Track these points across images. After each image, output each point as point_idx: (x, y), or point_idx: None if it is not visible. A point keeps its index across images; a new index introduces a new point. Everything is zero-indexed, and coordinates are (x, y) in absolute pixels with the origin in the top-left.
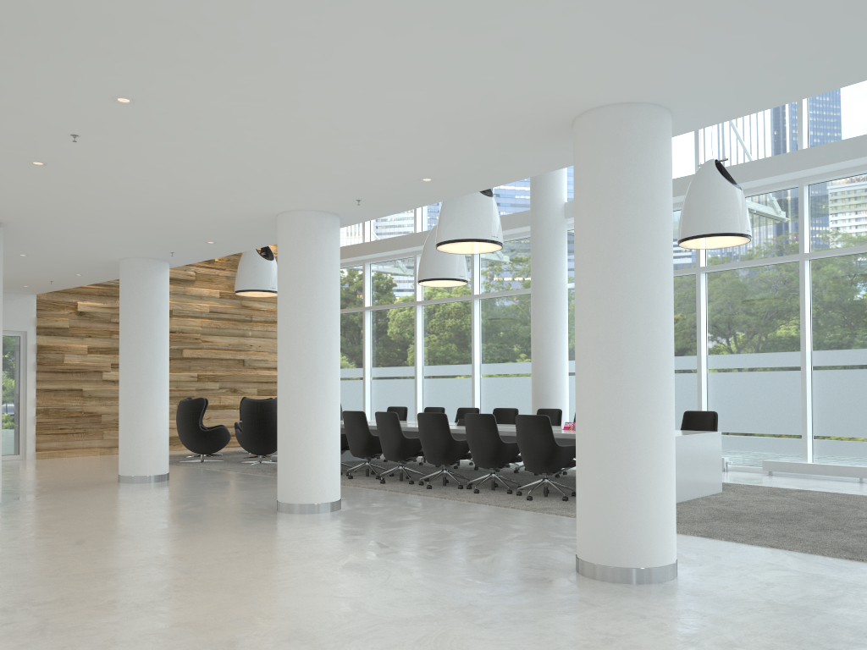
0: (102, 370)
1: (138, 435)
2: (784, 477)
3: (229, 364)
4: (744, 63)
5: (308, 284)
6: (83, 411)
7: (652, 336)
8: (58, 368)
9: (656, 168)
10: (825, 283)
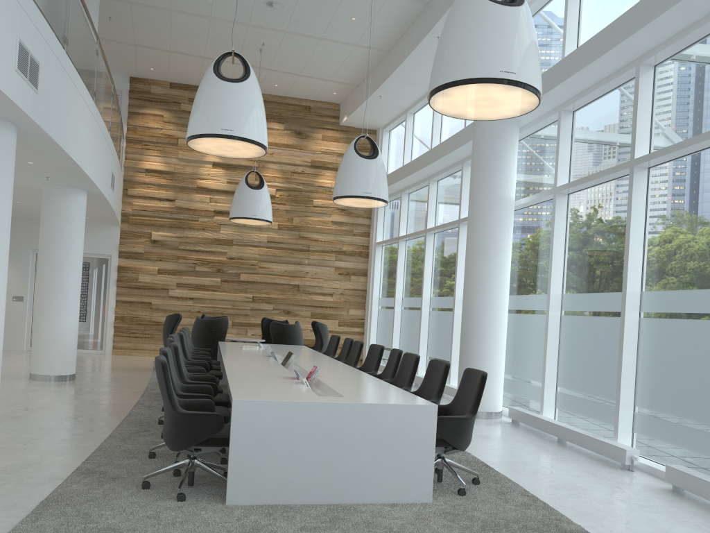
0: (168, 288)
1: (37, 339)
2: (678, 501)
3: (284, 288)
4: None
5: None
6: (151, 320)
7: None
8: (133, 285)
9: None
10: None
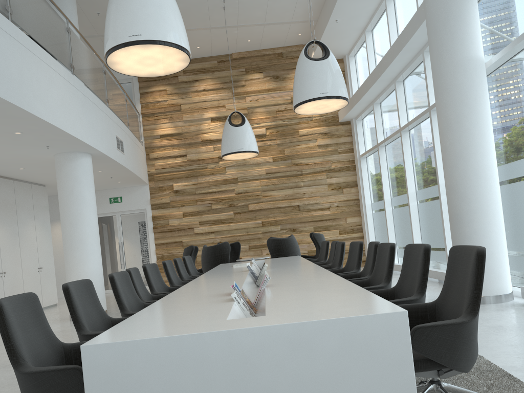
0: (193, 227)
1: None
2: None
3: (287, 210)
4: None
5: None
6: None
7: None
8: (166, 229)
9: None
10: None
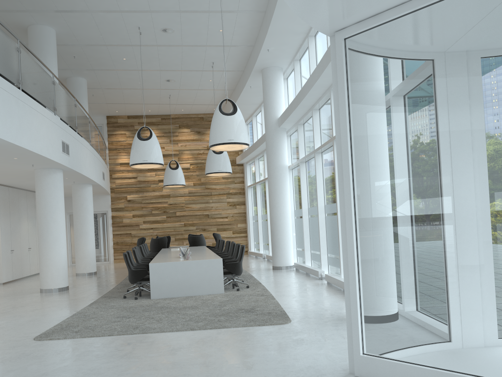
0: (139, 224)
1: (77, 256)
2: (323, 285)
3: (200, 217)
4: None
5: (38, 199)
6: (132, 242)
7: None
8: (120, 225)
9: None
10: None
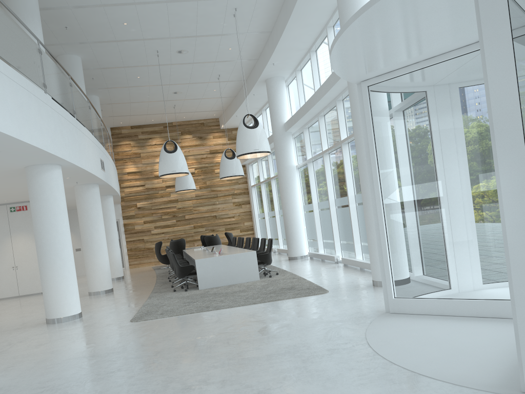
0: (150, 230)
1: None
2: (341, 267)
3: (209, 218)
4: (9, 160)
5: (81, 212)
6: (145, 248)
7: (42, 243)
8: (133, 231)
9: (36, 186)
10: (352, 156)
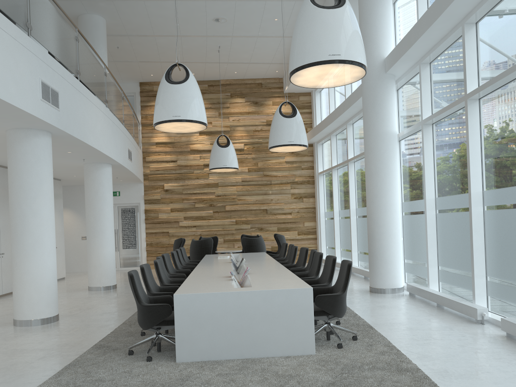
0: (178, 220)
1: (90, 264)
2: (506, 344)
3: (257, 212)
4: None
5: (10, 178)
6: (169, 244)
7: None
8: (155, 221)
9: None
10: None
